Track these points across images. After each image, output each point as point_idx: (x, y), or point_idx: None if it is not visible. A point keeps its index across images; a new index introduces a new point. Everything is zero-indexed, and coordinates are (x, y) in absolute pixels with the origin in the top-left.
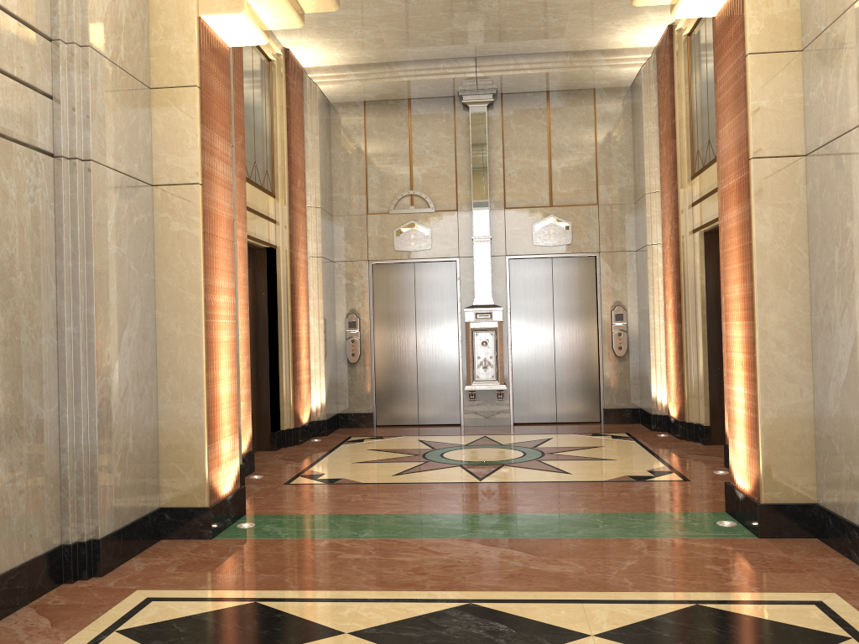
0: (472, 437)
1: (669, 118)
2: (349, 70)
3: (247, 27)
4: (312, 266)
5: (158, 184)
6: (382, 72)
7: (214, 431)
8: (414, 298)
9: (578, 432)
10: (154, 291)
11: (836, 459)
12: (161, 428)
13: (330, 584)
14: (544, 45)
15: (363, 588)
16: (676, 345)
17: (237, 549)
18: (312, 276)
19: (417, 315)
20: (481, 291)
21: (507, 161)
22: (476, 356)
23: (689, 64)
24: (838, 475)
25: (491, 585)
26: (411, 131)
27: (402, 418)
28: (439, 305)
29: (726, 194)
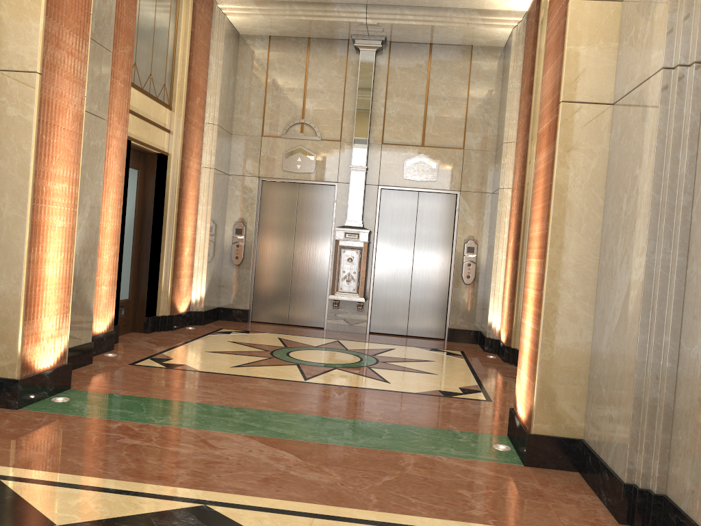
0: (326, 340)
1: (529, 76)
2: (254, 5)
3: None
4: (204, 175)
5: None
6: (283, 9)
7: (34, 309)
8: (296, 214)
9: (420, 346)
10: None
11: (602, 401)
12: None
13: (87, 469)
14: None
15: (115, 476)
16: (511, 278)
17: (32, 422)
18: (203, 184)
19: (296, 229)
20: (353, 214)
21: (388, 102)
22: (341, 270)
23: None
24: (601, 415)
25: (239, 488)
26: (308, 66)
27: (274, 317)
28: (316, 223)
29: (541, 137)
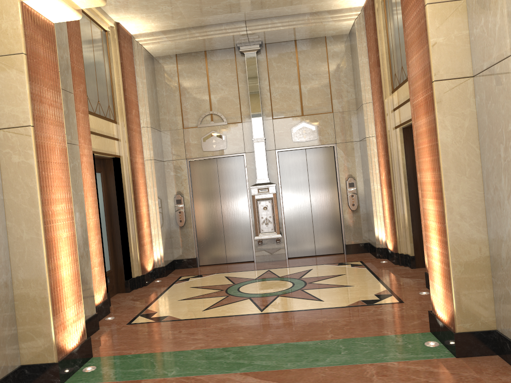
0: (260, 271)
1: (375, 53)
2: (162, 34)
3: (60, 7)
4: (147, 166)
5: (0, 128)
6: (184, 34)
7: (58, 305)
8: (218, 181)
9: (329, 262)
10: (4, 207)
11: (510, 301)
12: (17, 307)
13: None
14: (290, 10)
15: None
16: (389, 202)
17: None
18: (148, 172)
19: (221, 192)
20: (261, 174)
21: (272, 88)
22: (260, 217)
23: (386, 16)
24: None
25: None
26: (208, 72)
27: (216, 259)
28: (234, 185)
29: (417, 107)
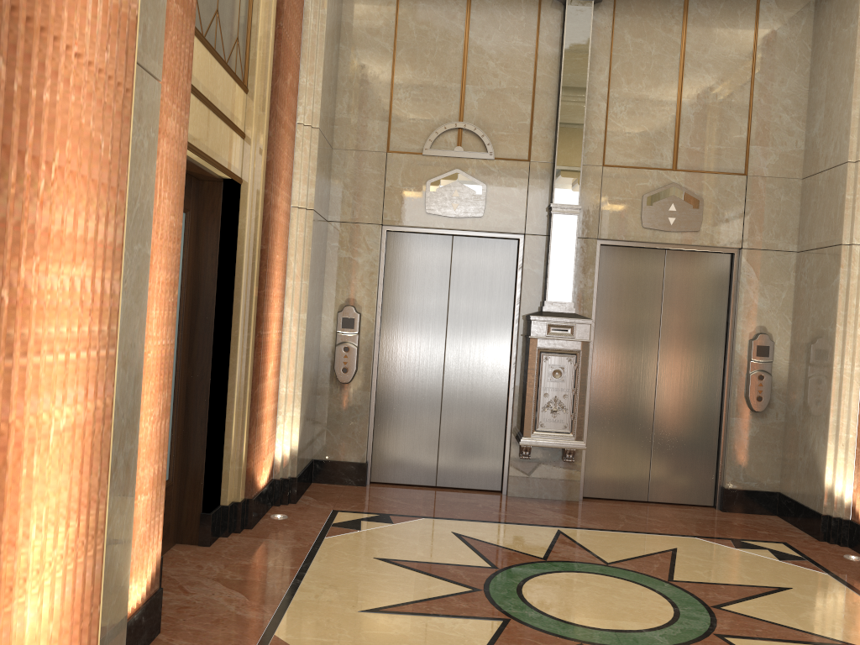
0: (540, 531)
1: None
2: None
3: None
4: (297, 223)
5: None
6: None
7: None
8: (448, 291)
9: (703, 532)
10: None
11: None
12: None
13: None
14: None
15: None
16: None
17: None
18: (295, 240)
19: (449, 318)
20: (557, 290)
21: (613, 92)
22: (542, 393)
23: None
24: None
25: None
26: (469, 28)
27: (411, 473)
28: (485, 305)
29: None
